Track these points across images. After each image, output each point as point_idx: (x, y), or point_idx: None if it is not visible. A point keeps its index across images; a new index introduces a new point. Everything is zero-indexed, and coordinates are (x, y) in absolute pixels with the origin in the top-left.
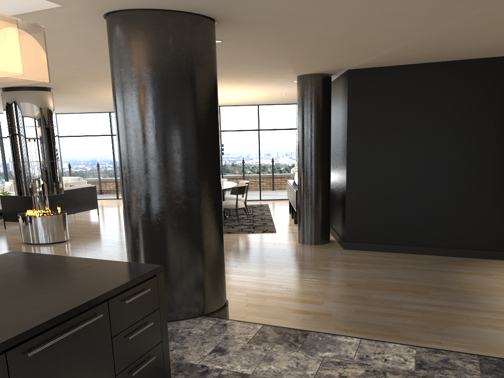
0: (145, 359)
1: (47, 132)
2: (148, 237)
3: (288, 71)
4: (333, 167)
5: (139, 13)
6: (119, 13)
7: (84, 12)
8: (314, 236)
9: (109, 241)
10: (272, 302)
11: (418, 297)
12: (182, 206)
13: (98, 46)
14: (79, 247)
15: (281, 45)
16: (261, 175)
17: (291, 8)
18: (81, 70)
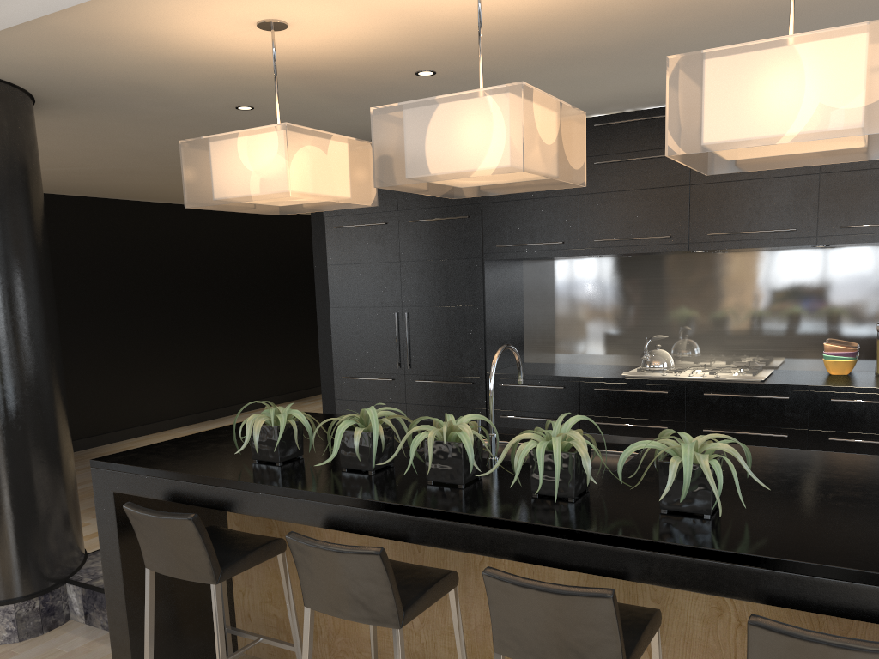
0: None
1: None
2: (43, 443)
3: None
4: None
5: (8, 88)
6: None
7: None
8: None
9: None
10: None
11: None
12: (63, 387)
13: None
14: None
15: None
16: None
17: (120, 128)
18: None
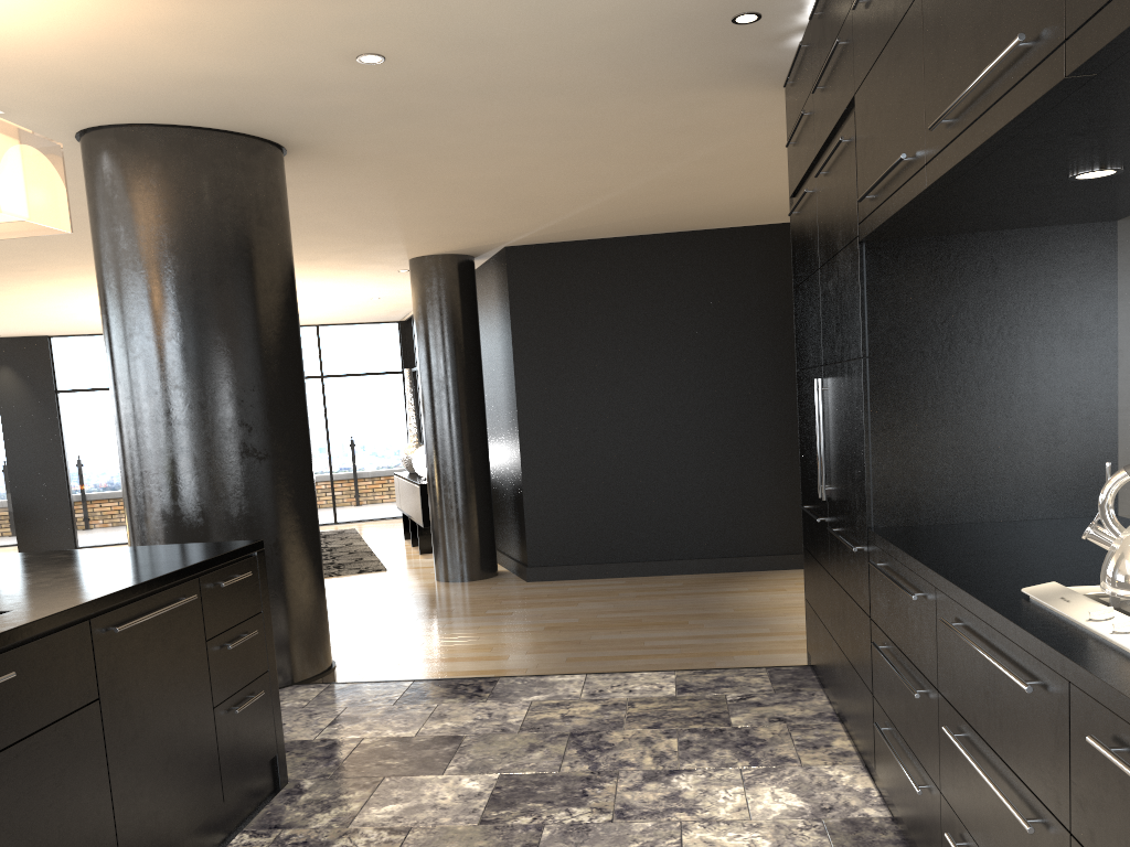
0: (249, 693)
1: None
2: (183, 539)
3: (395, 249)
4: (492, 431)
5: (152, 131)
6: (113, 129)
7: (42, 126)
8: (467, 563)
9: None
10: (413, 668)
11: (670, 629)
12: (246, 476)
13: None
14: None
15: (392, 197)
16: (334, 470)
17: (421, 134)
18: None
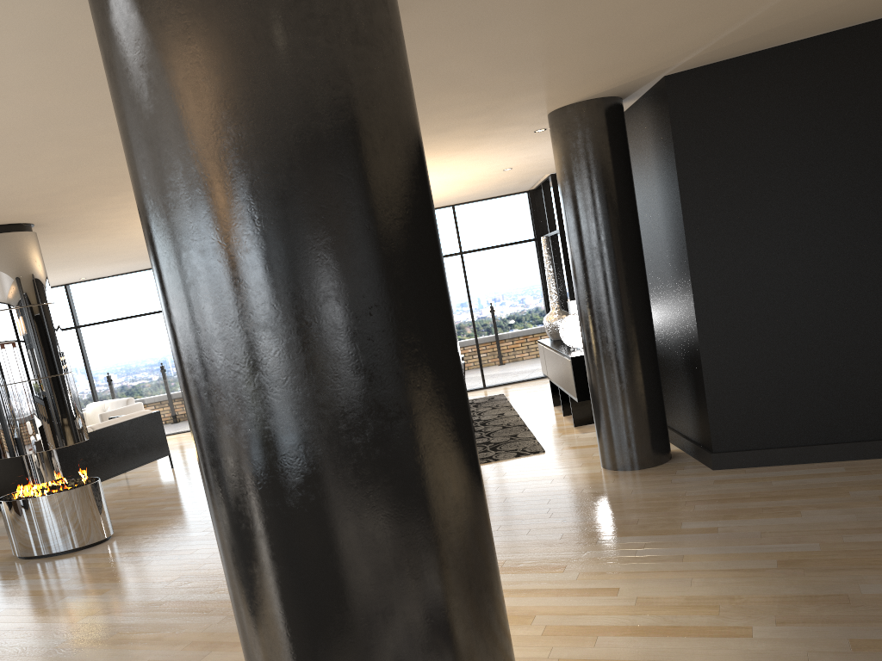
0: None
1: (35, 317)
2: (288, 556)
3: (534, 101)
4: (650, 295)
5: None
6: None
7: None
8: (638, 449)
9: (197, 527)
10: (619, 648)
11: None
12: (371, 450)
13: (92, 76)
14: (135, 550)
15: (540, 9)
16: (479, 339)
17: None
18: (78, 163)
